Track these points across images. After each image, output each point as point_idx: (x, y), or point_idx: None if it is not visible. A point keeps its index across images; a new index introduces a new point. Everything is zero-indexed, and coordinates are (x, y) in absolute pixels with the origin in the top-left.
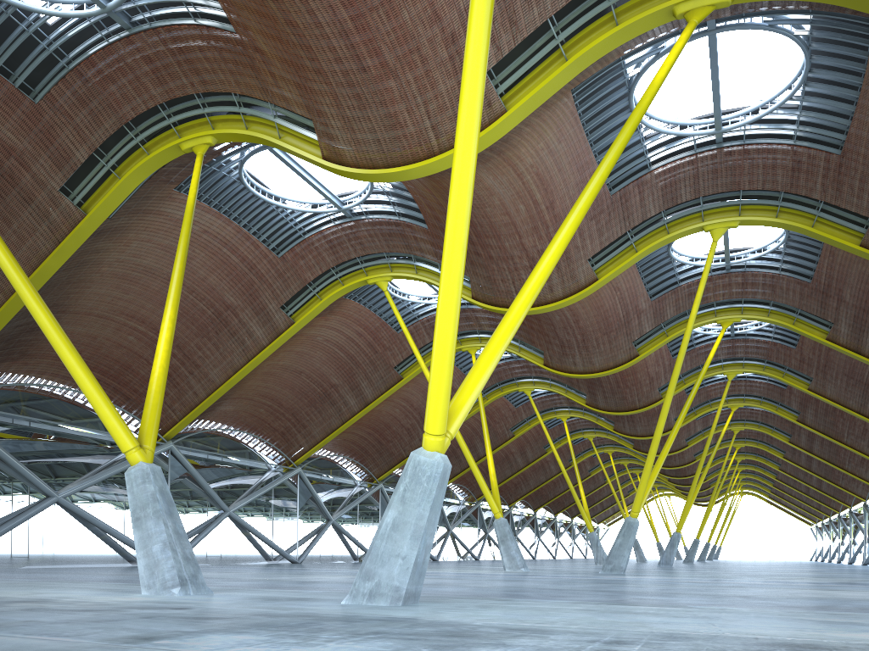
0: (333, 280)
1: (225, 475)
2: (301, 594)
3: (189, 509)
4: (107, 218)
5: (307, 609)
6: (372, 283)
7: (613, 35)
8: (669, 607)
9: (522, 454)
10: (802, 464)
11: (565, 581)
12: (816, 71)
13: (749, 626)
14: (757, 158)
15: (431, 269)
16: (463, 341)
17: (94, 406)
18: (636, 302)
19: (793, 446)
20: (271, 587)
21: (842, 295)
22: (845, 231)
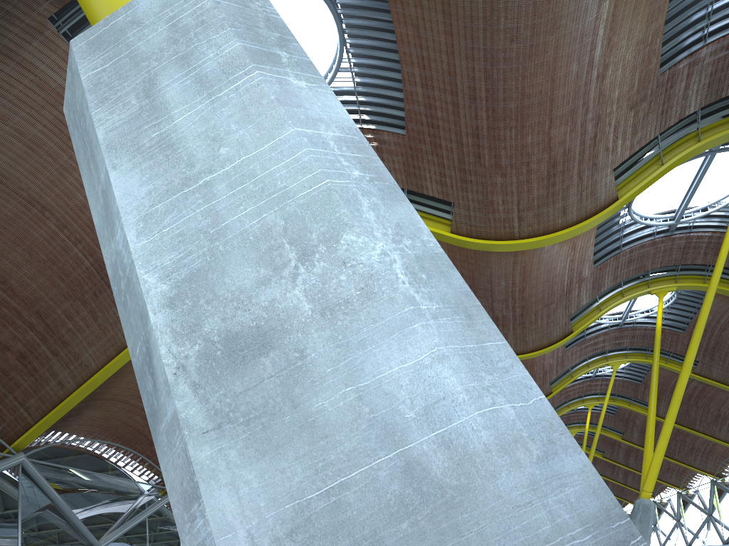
0: None
1: (91, 502)
2: None
3: (48, 545)
4: None
5: None
6: None
7: None
8: None
9: None
10: (620, 461)
11: None
12: None
13: None
14: None
15: None
16: None
17: None
18: (582, 267)
19: (627, 442)
20: None
21: None
22: None
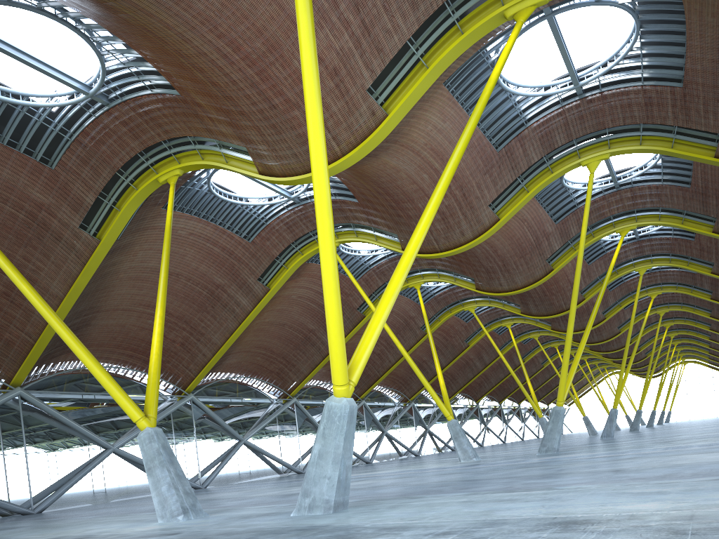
0: (294, 252)
1: (237, 413)
2: (271, 509)
3: (212, 443)
4: (116, 240)
5: (260, 525)
6: None
7: (460, 42)
8: (536, 490)
9: (479, 359)
10: None
11: (493, 469)
12: (646, 26)
13: (568, 505)
14: (614, 101)
15: (367, 232)
16: (409, 279)
17: (109, 392)
18: (543, 227)
19: (714, 319)
20: (256, 504)
21: (718, 194)
22: (700, 147)
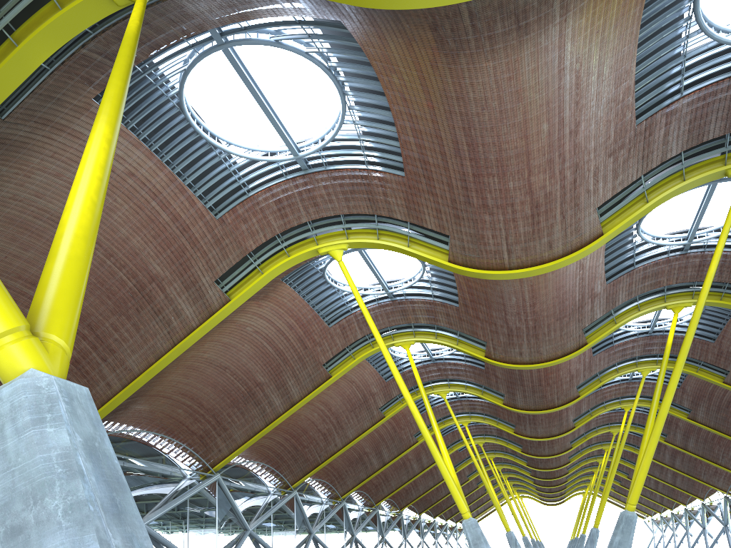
0: (277, 250)
1: (137, 484)
2: None
3: None
4: None
5: None
6: (324, 253)
7: None
8: None
9: (418, 461)
10: (666, 462)
11: None
12: None
13: None
14: None
15: (398, 231)
16: (396, 336)
17: None
18: (593, 284)
19: (669, 444)
20: None
21: None
22: None
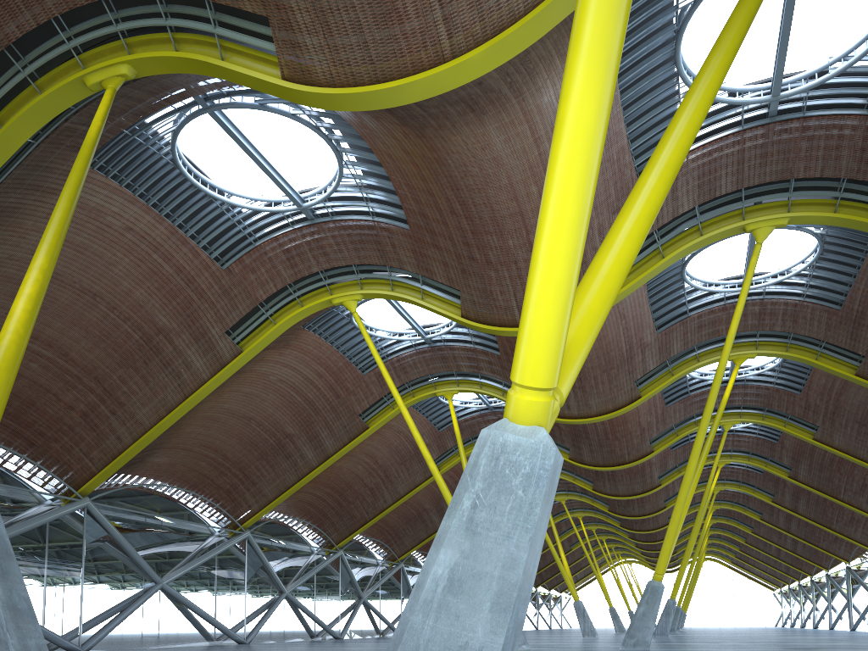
0: (290, 299)
1: (158, 541)
2: None
3: (110, 580)
4: None
5: None
6: (337, 303)
7: None
8: None
9: None
10: (780, 525)
11: None
12: None
13: None
14: (818, 135)
15: (411, 283)
16: (438, 384)
17: None
18: (641, 334)
19: (777, 506)
20: None
21: None
22: None
